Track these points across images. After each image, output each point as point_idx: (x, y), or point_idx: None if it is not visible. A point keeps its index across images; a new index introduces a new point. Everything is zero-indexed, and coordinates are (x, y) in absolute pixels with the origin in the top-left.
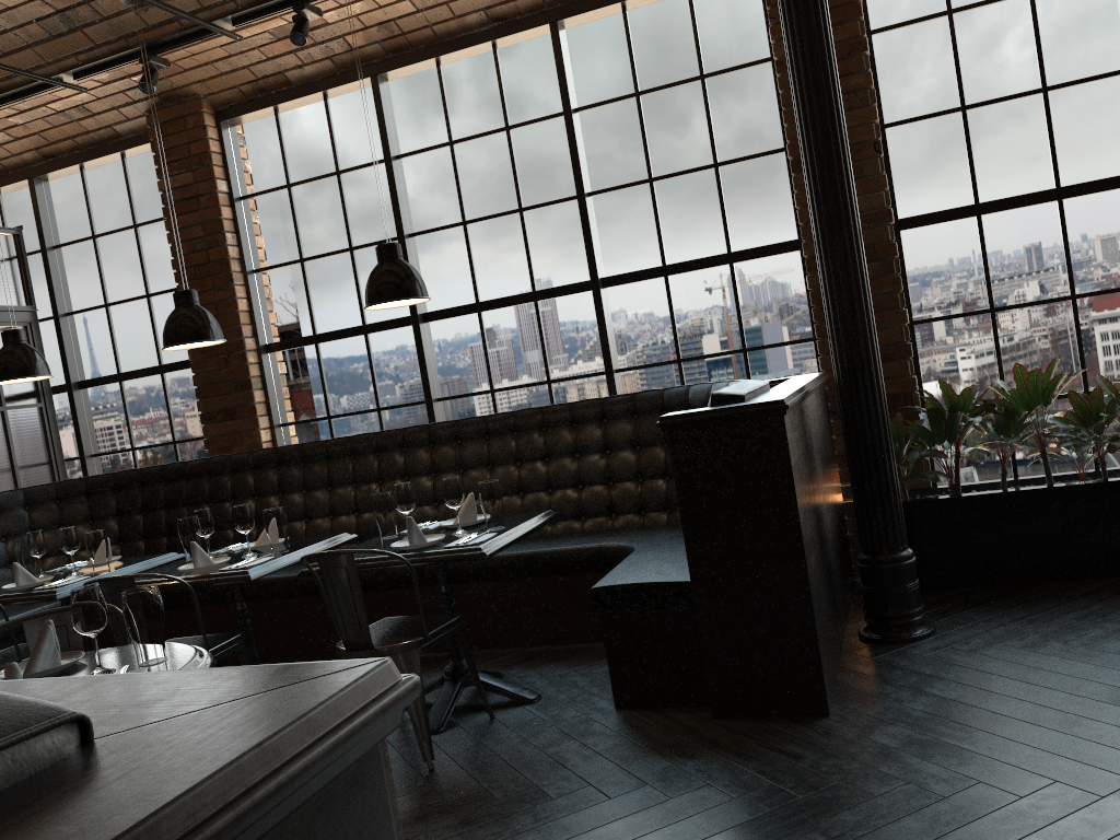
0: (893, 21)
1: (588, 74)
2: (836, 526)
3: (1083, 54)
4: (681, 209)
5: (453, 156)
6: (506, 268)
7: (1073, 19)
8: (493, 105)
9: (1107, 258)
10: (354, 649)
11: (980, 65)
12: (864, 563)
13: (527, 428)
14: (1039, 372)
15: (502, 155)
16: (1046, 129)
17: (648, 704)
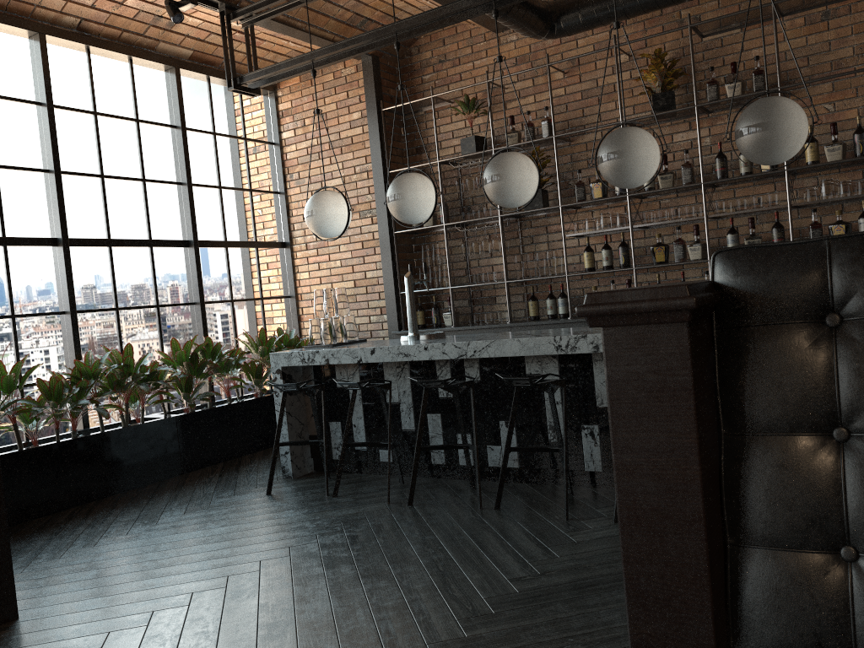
0: None
1: None
2: None
3: (21, 151)
4: None
5: None
6: None
7: (15, 125)
8: None
9: (35, 292)
10: None
11: None
12: None
13: None
14: (22, 363)
15: None
16: None
17: None
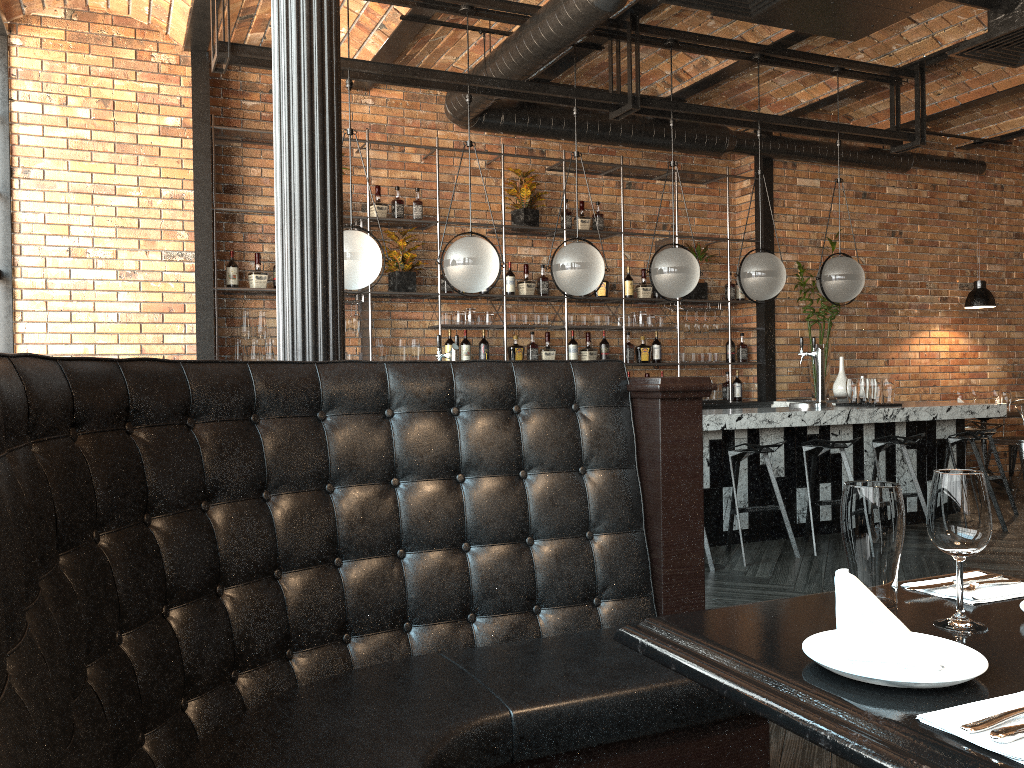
0: None
1: None
2: None
3: None
4: None
5: None
6: None
7: None
8: None
9: None
10: None
11: None
12: None
13: None
14: None
15: None
16: None
17: None
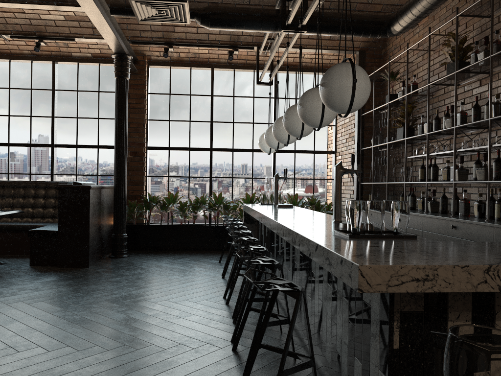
0: (155, 92)
1: (63, 80)
2: (110, 228)
3: (200, 114)
4: (85, 128)
5: (9, 93)
6: (22, 134)
7: (199, 105)
8: (28, 80)
9: (198, 168)
10: None
11: (175, 110)
12: (113, 236)
13: (19, 186)
14: (172, 194)
15: (28, 97)
16: (189, 131)
17: (40, 264)
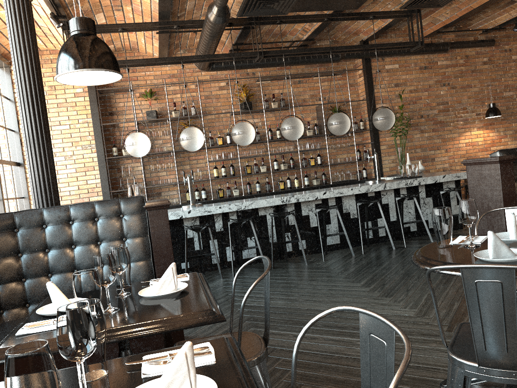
0: None
1: None
2: None
3: None
4: None
5: None
6: None
7: None
8: None
9: None
10: (267, 341)
11: None
12: None
13: None
14: None
15: None
16: None
17: None
